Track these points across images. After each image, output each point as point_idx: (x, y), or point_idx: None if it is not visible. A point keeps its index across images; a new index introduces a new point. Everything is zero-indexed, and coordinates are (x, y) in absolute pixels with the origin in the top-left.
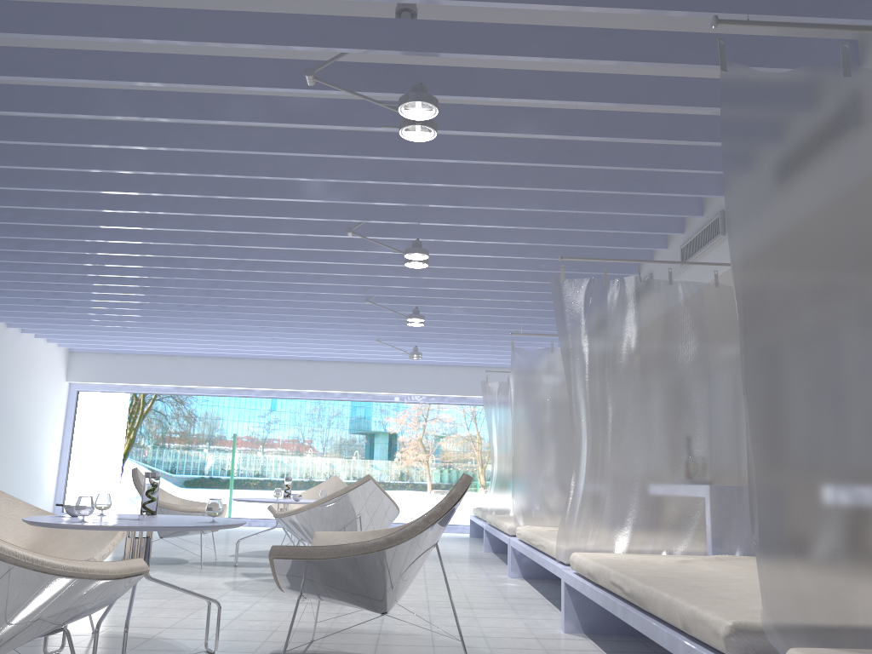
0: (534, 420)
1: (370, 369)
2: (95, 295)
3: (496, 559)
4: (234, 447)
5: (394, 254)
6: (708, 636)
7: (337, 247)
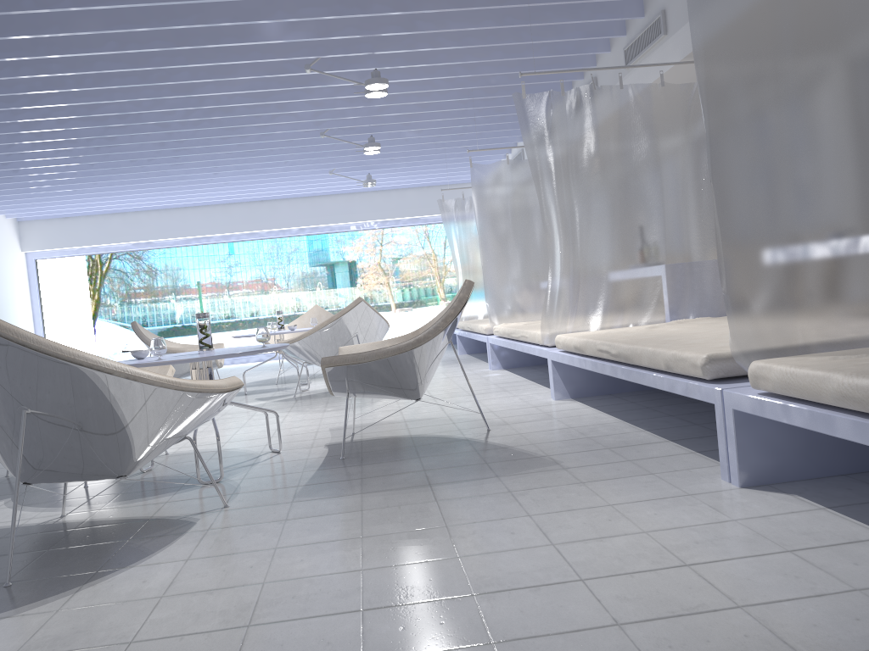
0: (498, 229)
1: (323, 202)
2: (46, 161)
3: (473, 358)
4: (200, 294)
5: (348, 85)
6: (688, 369)
7: (294, 85)
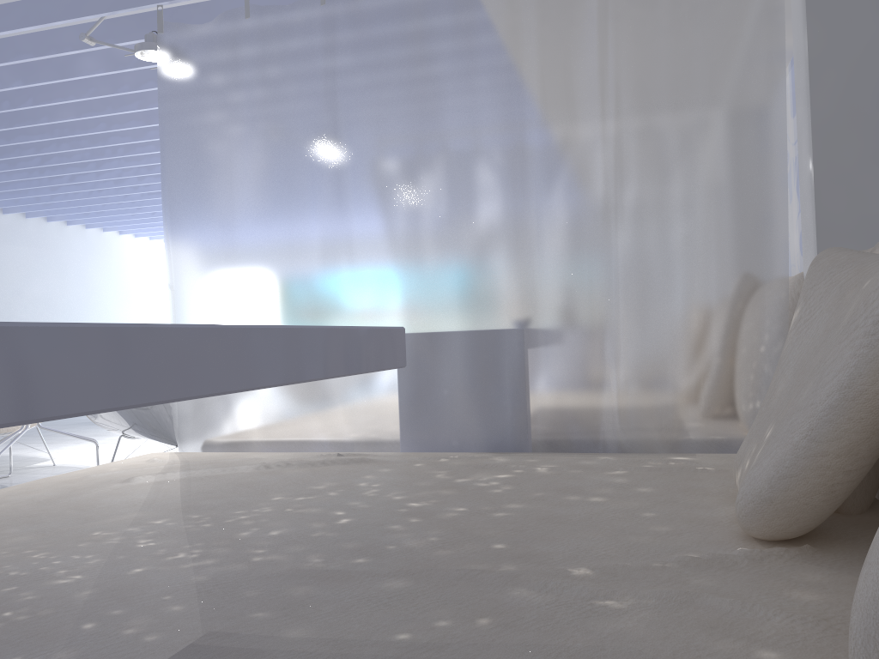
0: None
1: None
2: None
3: None
4: None
5: None
6: None
7: None
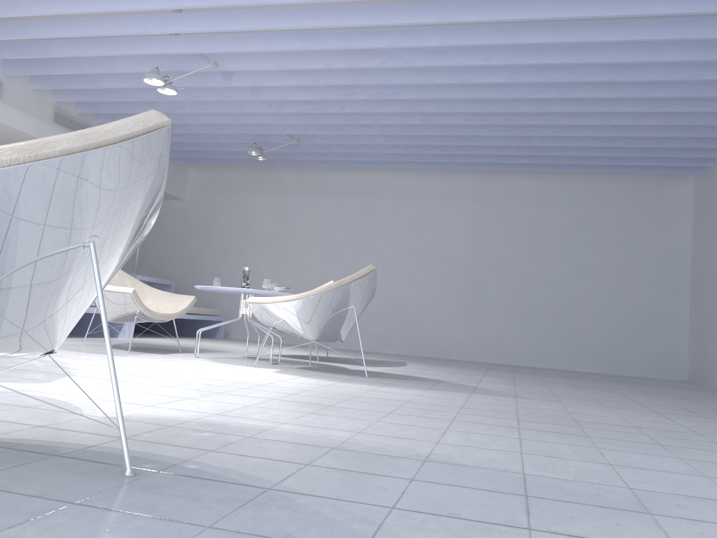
0: None
1: None
2: None
3: None
4: None
5: None
6: None
7: None
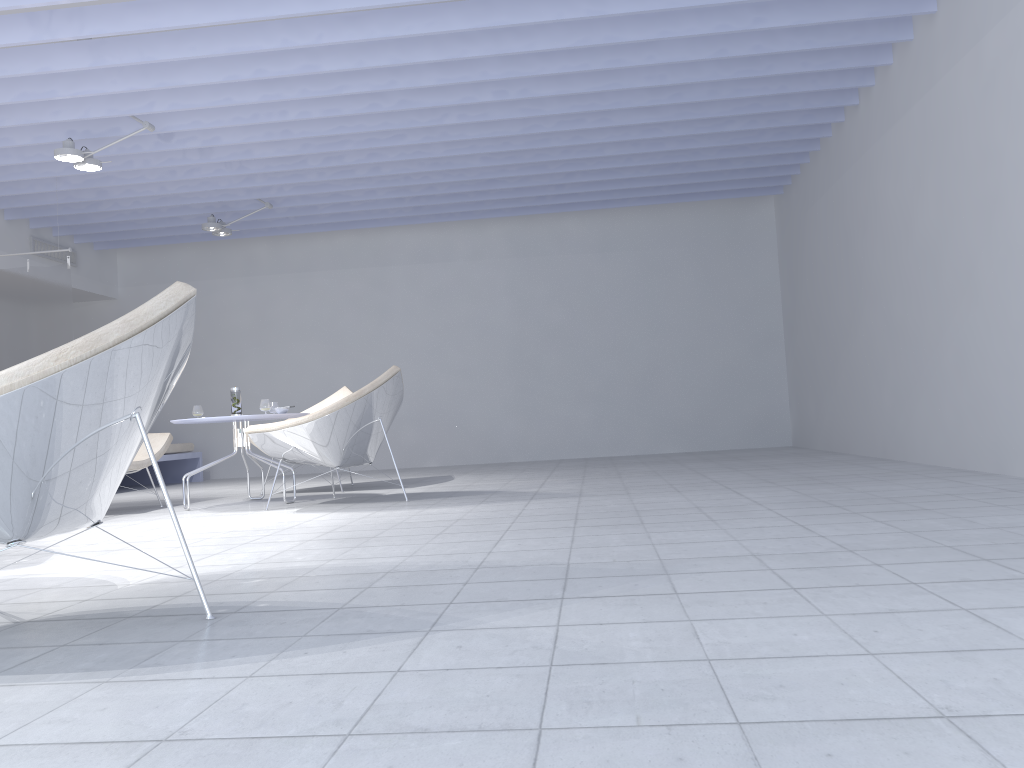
0: None
1: None
2: None
3: None
4: None
5: None
6: None
7: None
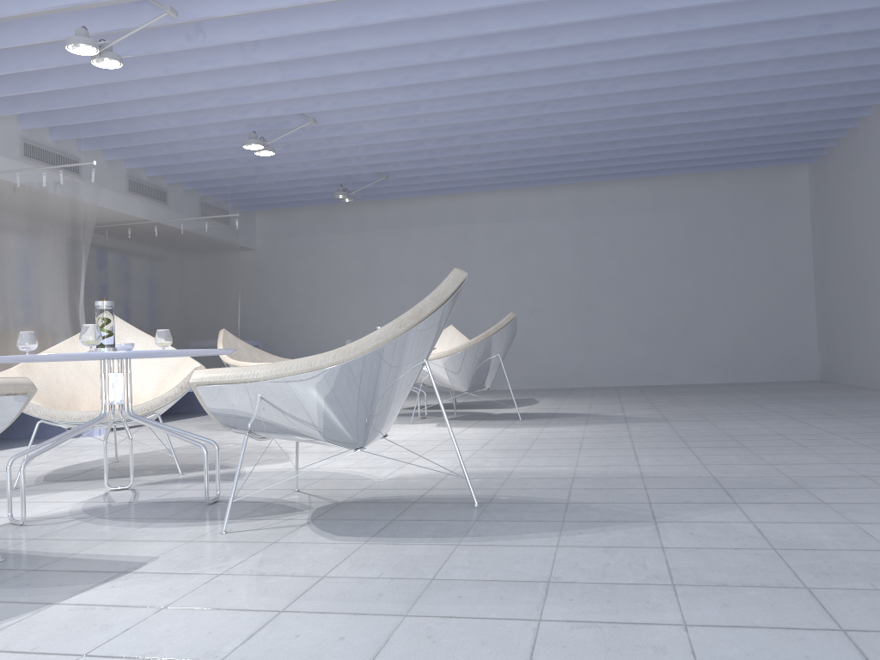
0: None
1: None
2: None
3: None
4: None
5: None
6: None
7: None
